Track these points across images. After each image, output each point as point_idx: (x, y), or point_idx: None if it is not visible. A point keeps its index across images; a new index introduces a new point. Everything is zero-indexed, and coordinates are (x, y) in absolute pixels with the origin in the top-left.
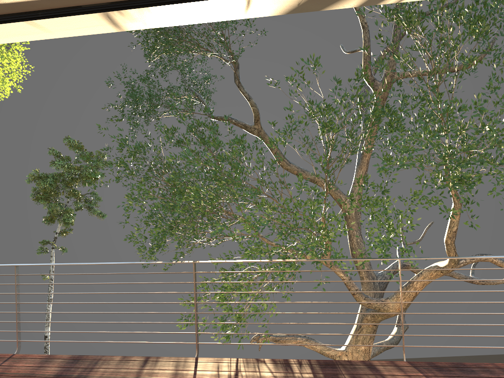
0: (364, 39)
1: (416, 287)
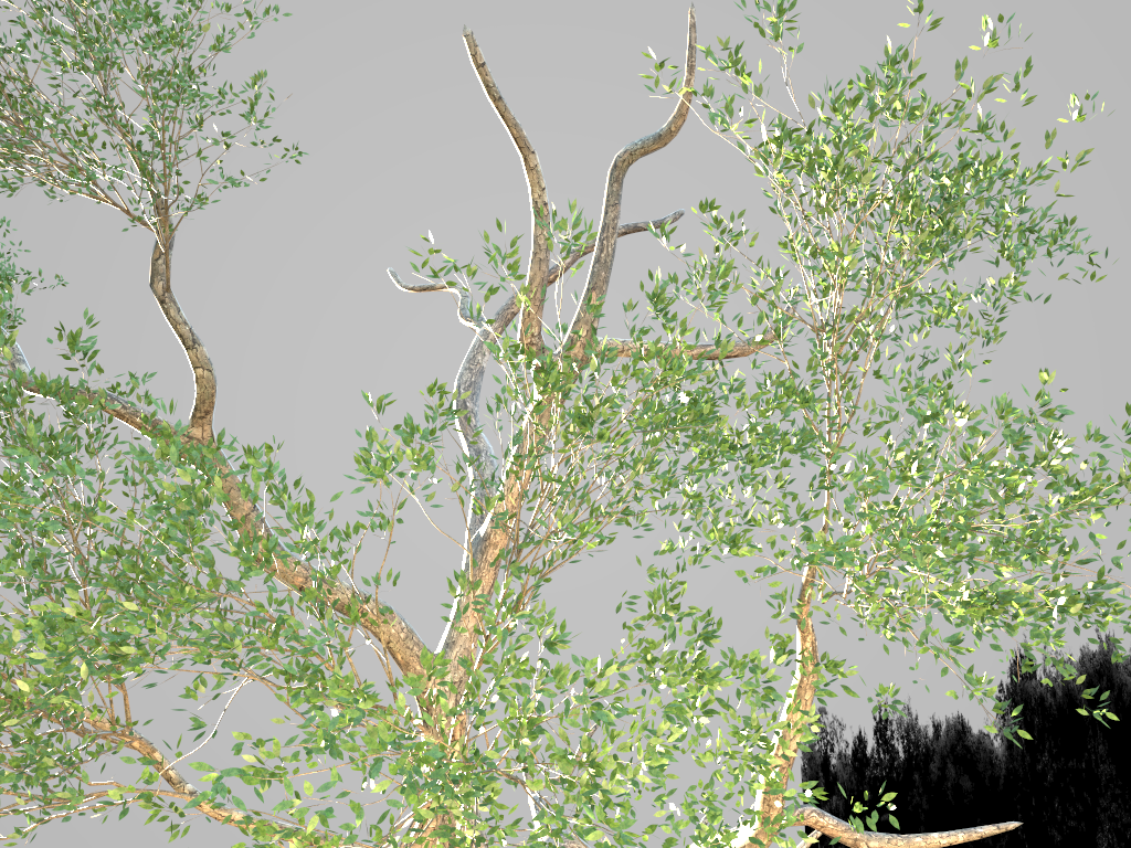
0: (537, 241)
1: None
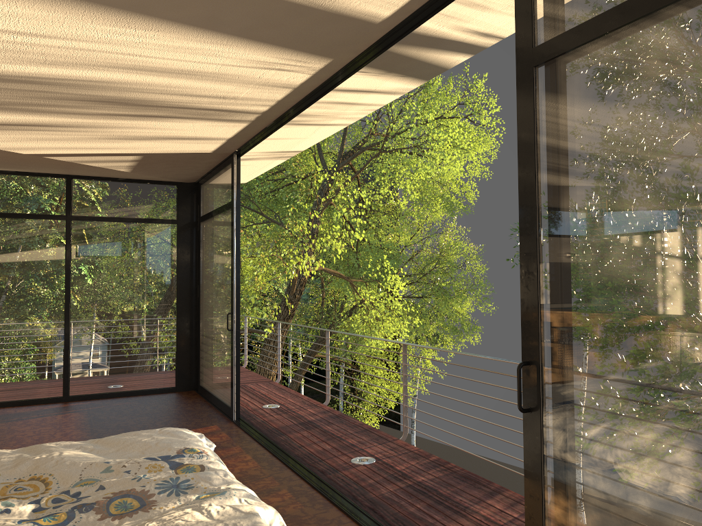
0: None
1: None
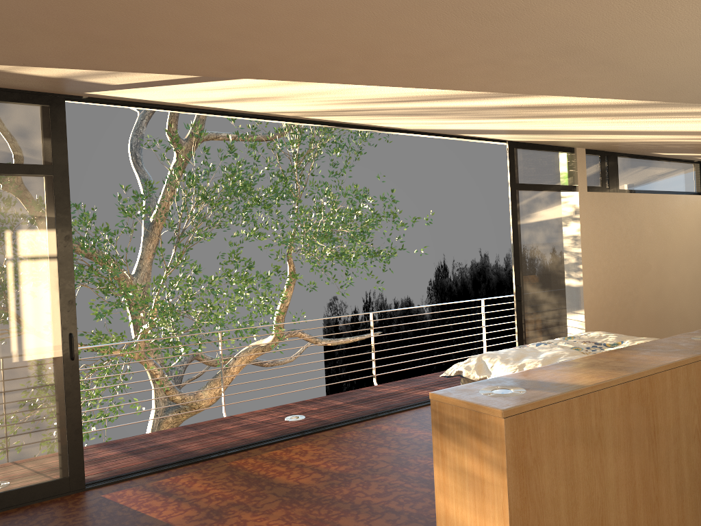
0: None
1: (233, 372)
